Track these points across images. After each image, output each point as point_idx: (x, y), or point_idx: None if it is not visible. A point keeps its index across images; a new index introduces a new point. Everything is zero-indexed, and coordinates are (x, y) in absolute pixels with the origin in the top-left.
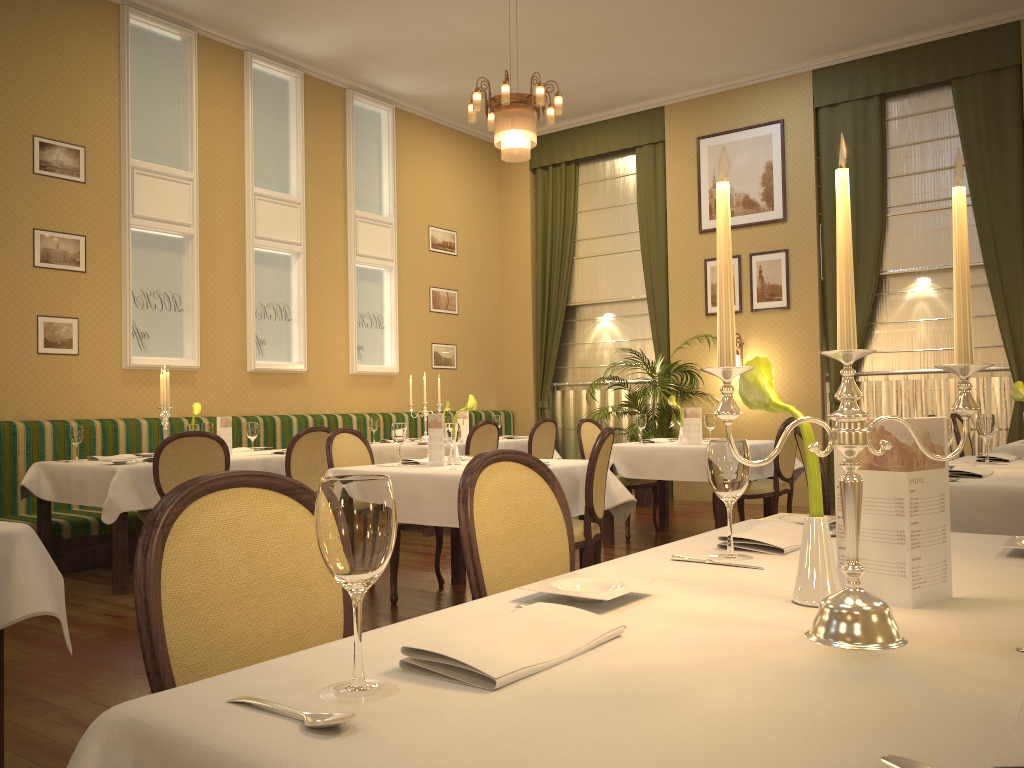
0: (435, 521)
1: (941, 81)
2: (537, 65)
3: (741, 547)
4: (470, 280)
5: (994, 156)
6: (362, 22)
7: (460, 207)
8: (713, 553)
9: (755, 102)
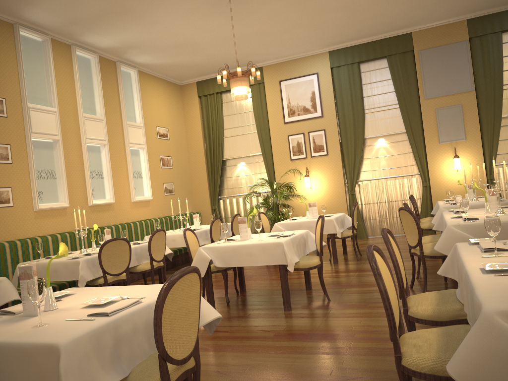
0: (262, 263)
1: (382, 56)
2: (211, 50)
3: (492, 251)
4: (175, 151)
5: (406, 87)
6: (135, 32)
7: (168, 116)
8: (486, 254)
9: (304, 65)
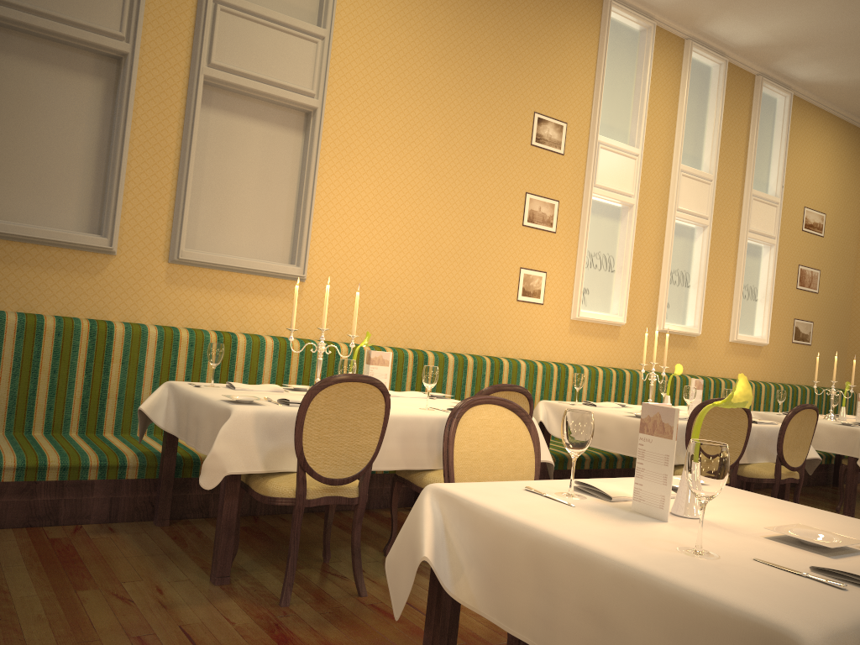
0: None
1: None
2: None
3: None
4: (831, 261)
5: None
6: (819, 10)
7: (830, 190)
8: None
9: None
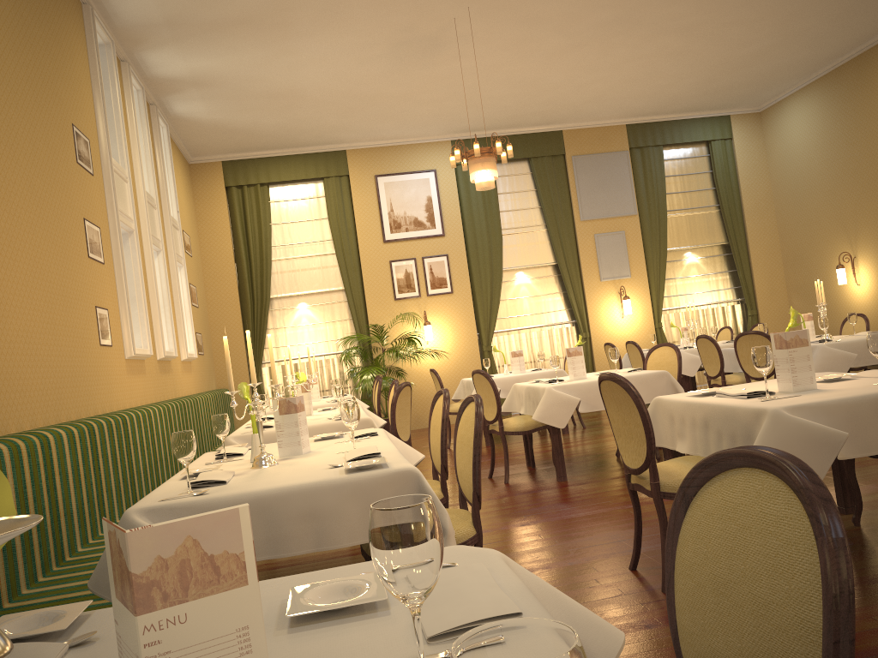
0: None
1: (522, 157)
2: (306, 111)
3: None
4: (197, 278)
5: (558, 203)
6: (243, 60)
7: (187, 215)
8: None
9: (415, 156)
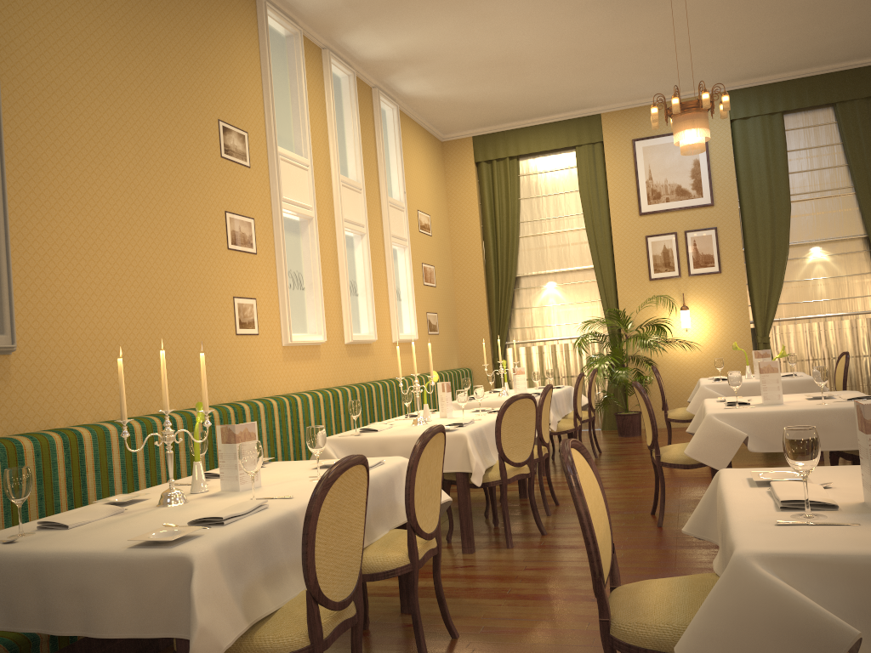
0: (849, 446)
1: (825, 103)
2: (538, 76)
3: None
4: (438, 257)
5: None
6: (442, 31)
7: (429, 194)
8: None
9: None
